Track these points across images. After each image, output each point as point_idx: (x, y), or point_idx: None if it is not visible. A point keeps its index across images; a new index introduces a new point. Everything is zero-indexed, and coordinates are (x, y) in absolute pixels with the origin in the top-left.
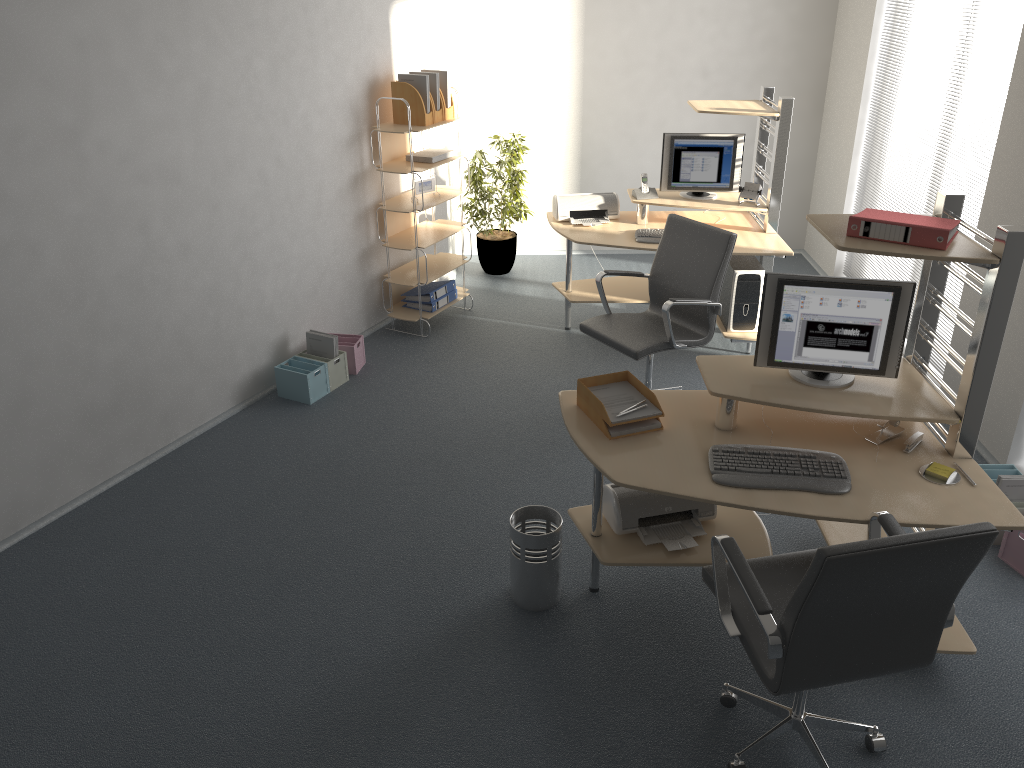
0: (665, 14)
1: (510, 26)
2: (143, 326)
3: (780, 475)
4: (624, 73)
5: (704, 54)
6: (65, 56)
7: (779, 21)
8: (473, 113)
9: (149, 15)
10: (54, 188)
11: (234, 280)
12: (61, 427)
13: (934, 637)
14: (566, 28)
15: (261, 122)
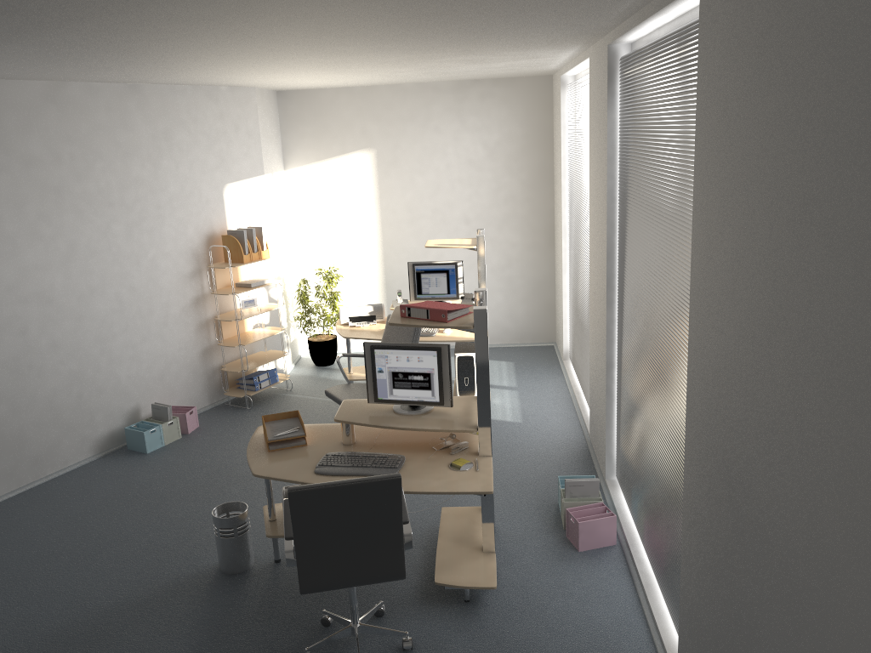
0: (434, 183)
1: (329, 195)
2: (20, 396)
3: (357, 467)
4: (410, 223)
5: (465, 208)
6: None
7: (514, 184)
8: (307, 254)
9: (33, 201)
10: None
11: (94, 367)
12: None
13: (399, 554)
14: (367, 195)
15: (118, 264)
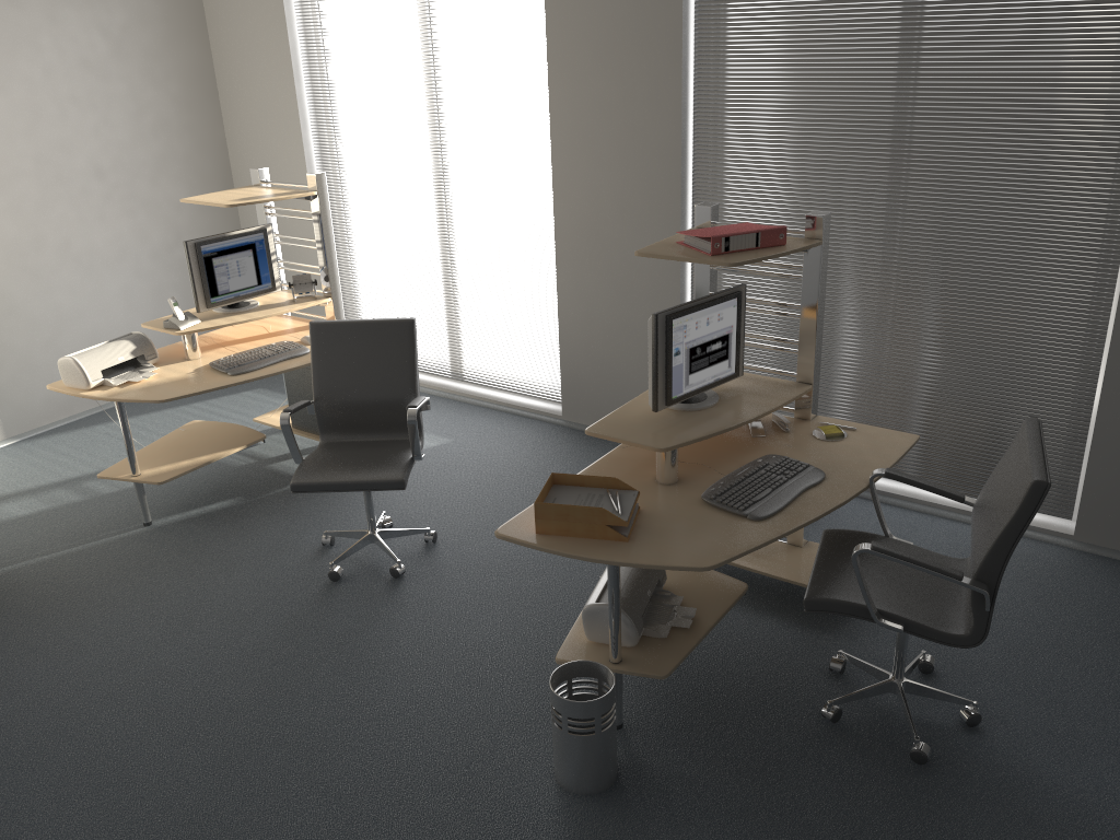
0: (29, 106)
1: None
2: None
3: (780, 488)
4: None
5: (92, 150)
6: None
7: (163, 102)
8: None
9: None
10: None
11: None
12: None
13: None
14: None
15: None
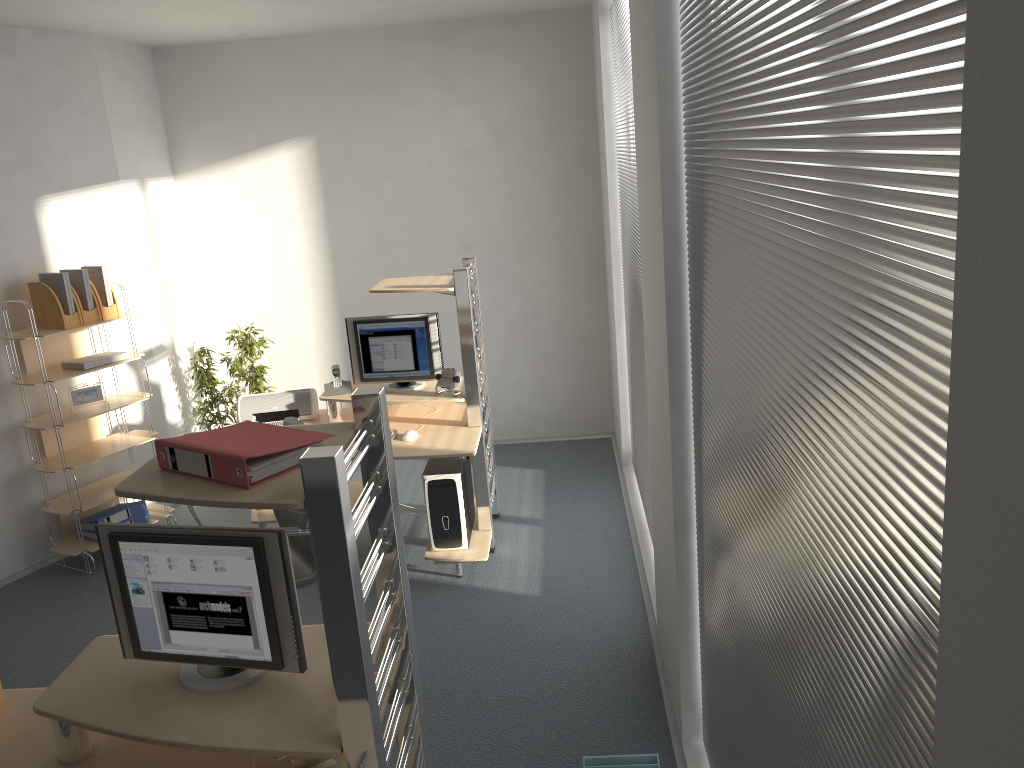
0: (411, 188)
1: (246, 213)
2: None
3: None
4: (377, 253)
5: (462, 227)
6: None
7: (538, 186)
8: (219, 307)
9: None
10: None
11: None
12: None
13: None
14: (307, 210)
15: None
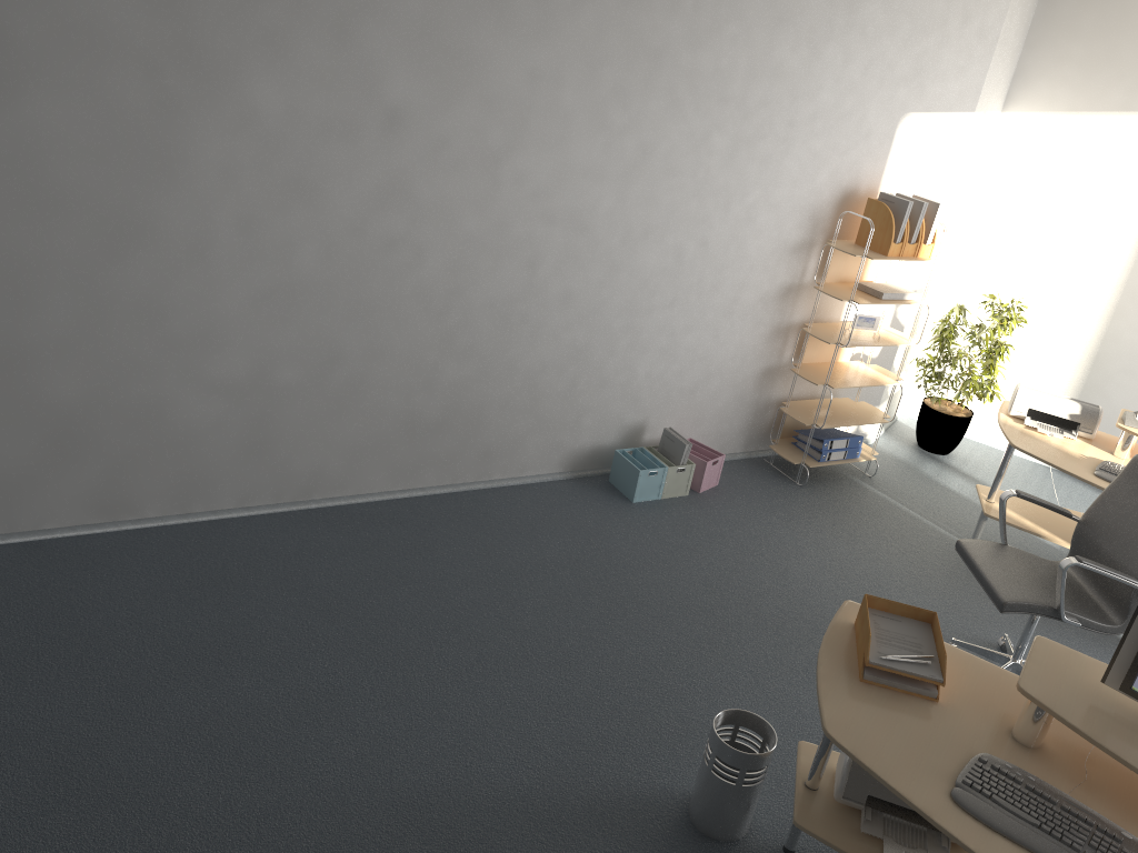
0: None
1: (1061, 176)
2: (496, 359)
3: (1048, 836)
4: None
5: None
6: (515, 83)
7: None
8: (978, 262)
9: (614, 64)
10: (458, 202)
11: (607, 347)
12: (382, 422)
13: None
14: (1134, 196)
15: (697, 199)
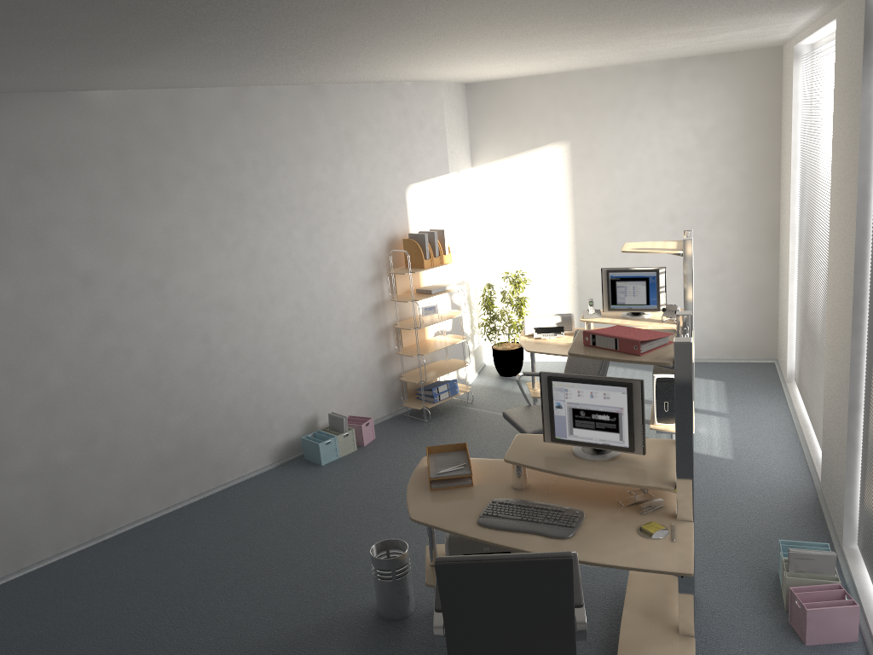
0: (635, 177)
1: (518, 193)
2: (202, 404)
3: (526, 522)
4: (607, 222)
5: (670, 204)
6: (157, 237)
7: (731, 176)
8: (494, 256)
9: (216, 209)
10: (145, 315)
11: (273, 375)
12: (139, 467)
13: (569, 646)
14: (559, 192)
15: (298, 270)
